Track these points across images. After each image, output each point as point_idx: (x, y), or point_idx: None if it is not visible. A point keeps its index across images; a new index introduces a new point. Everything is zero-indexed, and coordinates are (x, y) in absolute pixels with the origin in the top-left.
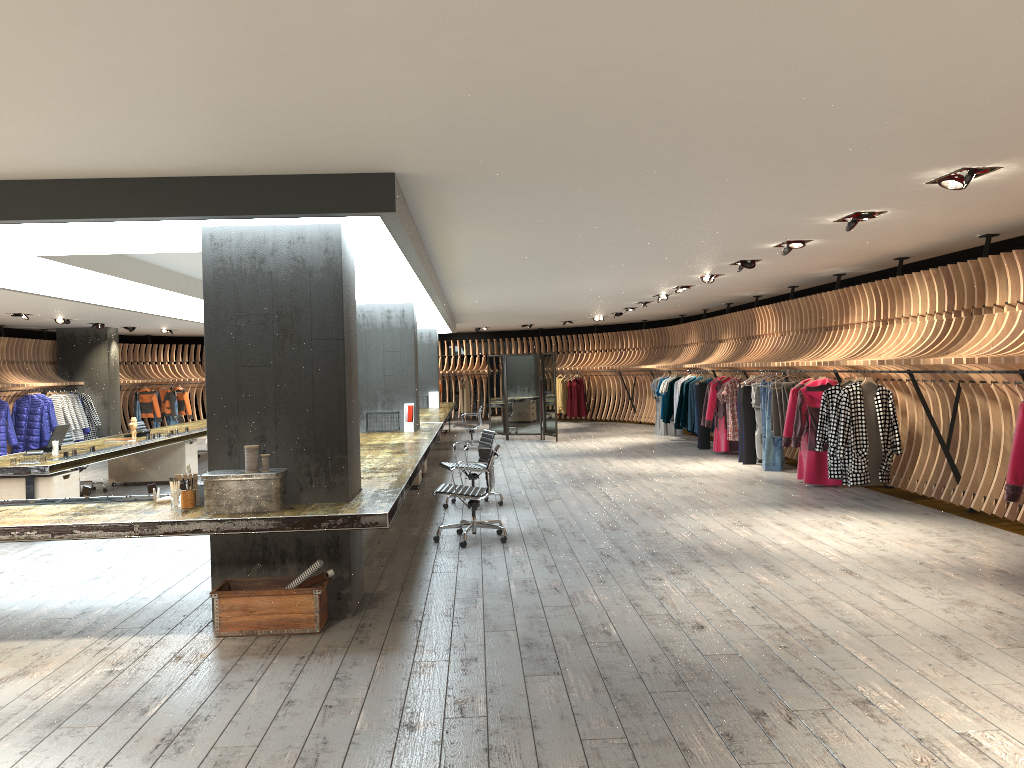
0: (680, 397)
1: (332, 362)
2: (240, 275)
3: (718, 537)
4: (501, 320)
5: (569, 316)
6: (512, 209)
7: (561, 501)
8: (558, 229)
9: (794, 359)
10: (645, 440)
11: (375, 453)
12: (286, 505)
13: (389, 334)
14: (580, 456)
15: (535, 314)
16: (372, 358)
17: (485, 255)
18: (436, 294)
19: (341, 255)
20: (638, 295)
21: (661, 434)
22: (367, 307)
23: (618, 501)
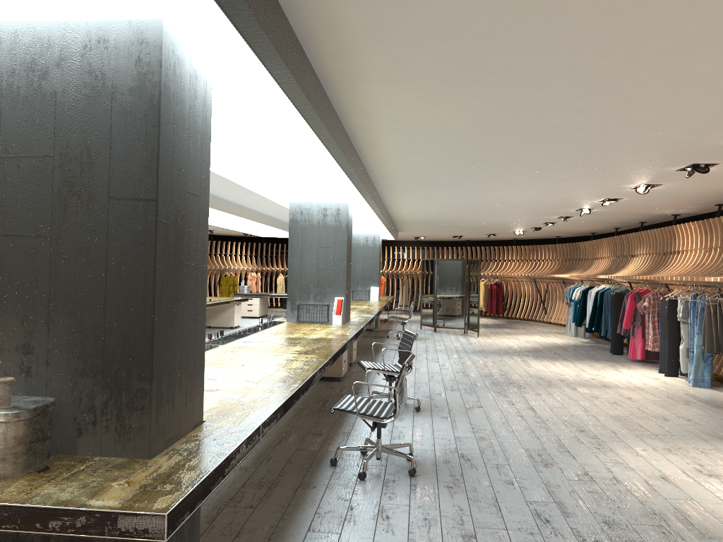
0: (594, 304)
1: (137, 236)
2: (10, 96)
3: (688, 496)
4: (435, 230)
5: (494, 229)
6: (439, 44)
7: (482, 411)
8: (499, 96)
9: None
10: (558, 340)
11: (282, 351)
12: (46, 459)
13: (324, 231)
14: (499, 354)
15: (464, 225)
16: (307, 253)
17: (413, 143)
18: (366, 191)
19: (161, 69)
20: (562, 208)
21: (571, 335)
22: (305, 205)
23: (545, 417)
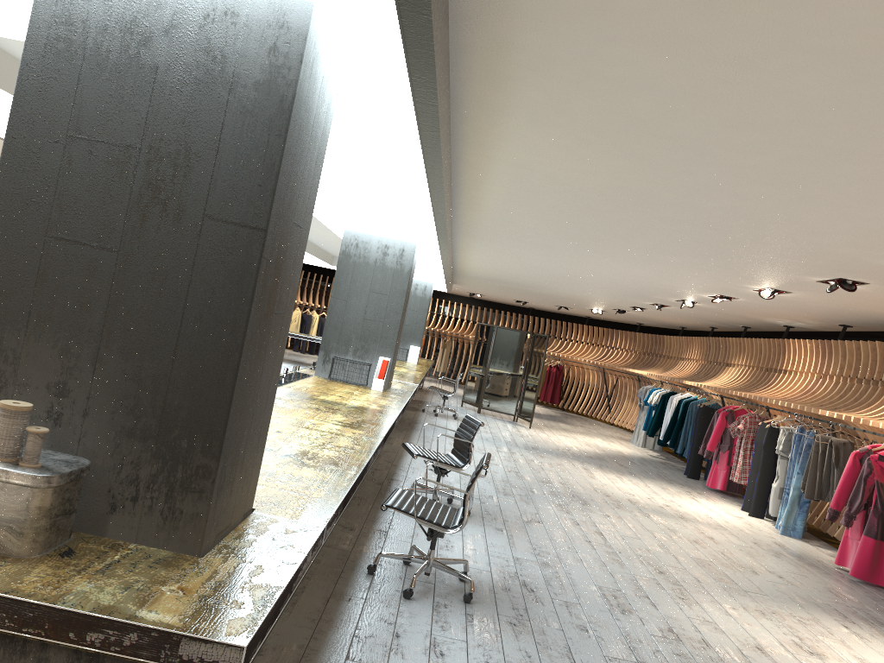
0: (674, 414)
1: (233, 271)
2: (96, 60)
3: None
4: (498, 290)
5: (569, 302)
6: (619, 93)
7: (543, 528)
8: (657, 163)
9: (846, 411)
10: (623, 449)
11: (321, 419)
12: (67, 538)
13: (381, 273)
14: (557, 455)
15: (536, 292)
16: (355, 296)
17: (525, 193)
18: (446, 236)
19: (300, 65)
20: (662, 295)
21: (638, 445)
22: (363, 237)
23: (616, 547)
